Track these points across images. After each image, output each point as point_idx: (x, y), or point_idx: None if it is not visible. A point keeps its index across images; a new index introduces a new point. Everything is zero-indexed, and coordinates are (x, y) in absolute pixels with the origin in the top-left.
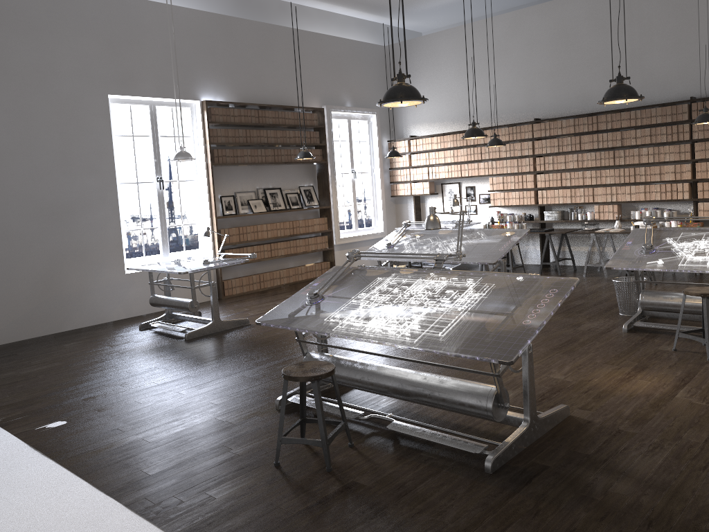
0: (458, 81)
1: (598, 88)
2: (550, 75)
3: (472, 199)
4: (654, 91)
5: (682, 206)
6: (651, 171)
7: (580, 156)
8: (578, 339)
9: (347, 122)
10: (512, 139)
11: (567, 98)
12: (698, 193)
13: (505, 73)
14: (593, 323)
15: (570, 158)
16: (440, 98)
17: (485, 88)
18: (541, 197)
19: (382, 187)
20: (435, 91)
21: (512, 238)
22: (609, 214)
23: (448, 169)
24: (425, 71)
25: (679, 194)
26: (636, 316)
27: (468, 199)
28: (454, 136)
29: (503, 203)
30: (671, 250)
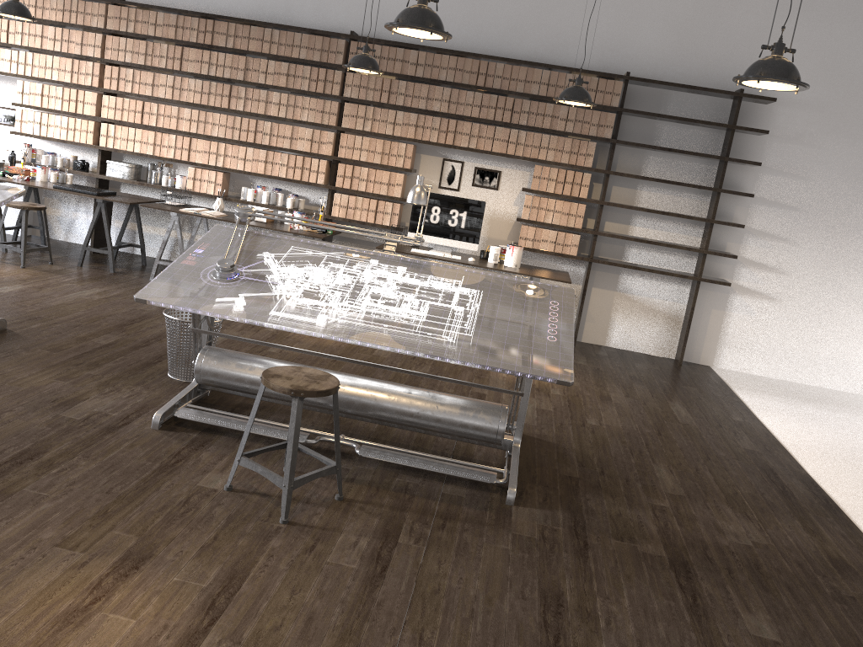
0: None
1: None
2: None
3: None
4: (305, 7)
5: (314, 193)
6: (281, 131)
7: (179, 81)
8: (47, 448)
9: None
10: (69, 22)
11: None
12: (338, 179)
13: None
14: (105, 400)
15: (162, 81)
16: None
17: None
18: (105, 135)
19: None
20: None
21: None
22: (210, 185)
23: None
24: None
25: (313, 175)
26: (187, 392)
27: None
28: None
29: (37, 131)
30: (266, 279)
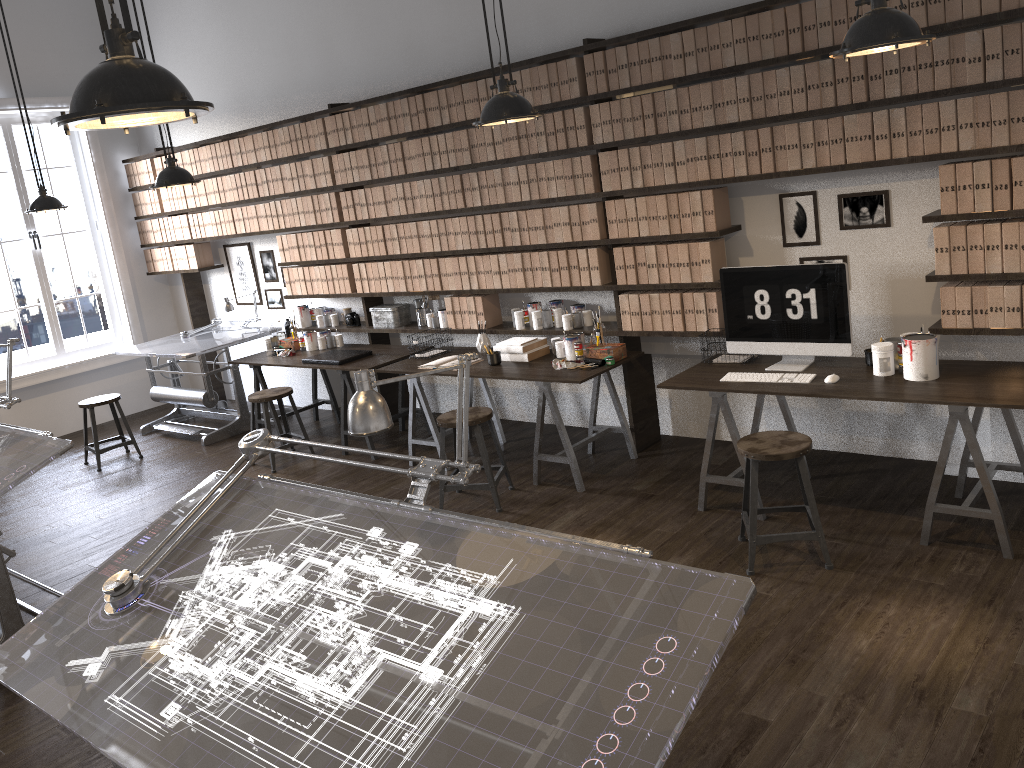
0: (214, 27)
1: (433, 27)
2: (351, 2)
3: (273, 278)
4: (529, 28)
5: (606, 296)
6: (530, 221)
7: (408, 187)
8: None
9: (1, 131)
10: (298, 153)
11: (385, 53)
12: (618, 273)
13: (281, 3)
14: None
15: (392, 194)
16: (194, 65)
17: (256, 39)
18: (359, 279)
19: (120, 258)
20: (185, 50)
21: (8, 477)
22: (471, 317)
23: (216, 218)
24: (163, 7)
25: (583, 274)
26: None
27: (267, 277)
28: (213, 149)
29: (304, 290)
30: (171, 603)
